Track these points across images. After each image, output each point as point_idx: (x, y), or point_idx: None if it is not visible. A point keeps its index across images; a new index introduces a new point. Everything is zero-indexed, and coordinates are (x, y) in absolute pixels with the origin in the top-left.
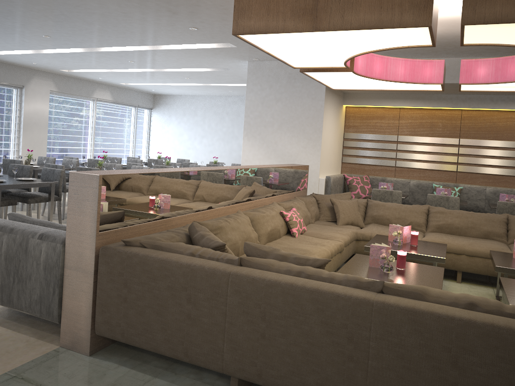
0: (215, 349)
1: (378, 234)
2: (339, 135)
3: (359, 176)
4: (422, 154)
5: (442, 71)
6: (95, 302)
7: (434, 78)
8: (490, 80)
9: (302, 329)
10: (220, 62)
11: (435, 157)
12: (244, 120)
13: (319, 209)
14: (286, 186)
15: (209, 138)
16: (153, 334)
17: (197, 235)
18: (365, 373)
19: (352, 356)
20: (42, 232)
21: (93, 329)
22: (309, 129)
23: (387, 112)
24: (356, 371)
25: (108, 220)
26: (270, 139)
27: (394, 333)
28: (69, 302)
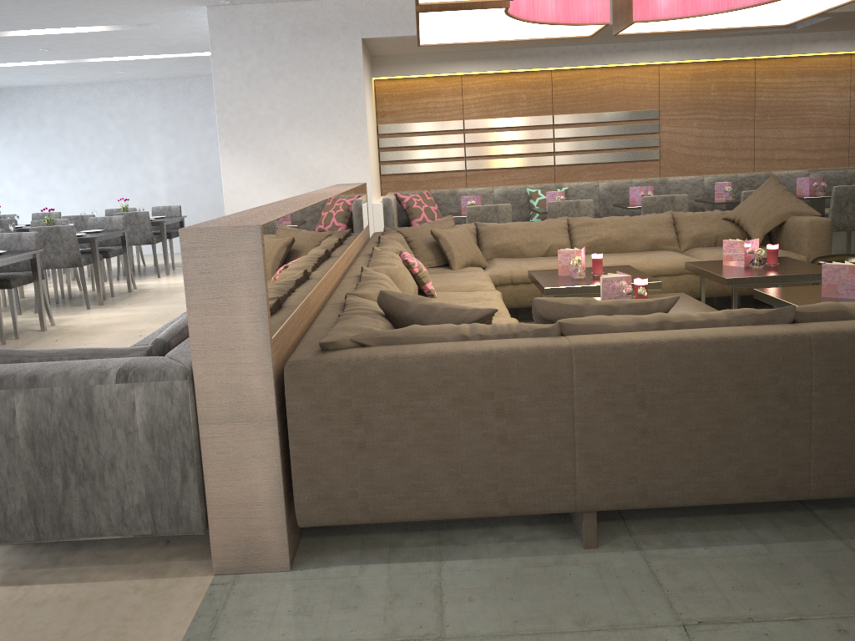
0: (559, 478)
1: (532, 271)
2: (375, 129)
3: (415, 193)
4: (504, 146)
5: (608, 3)
6: (283, 470)
7: (597, 15)
8: (676, 14)
9: (708, 404)
10: (146, 11)
11: (522, 147)
12: (218, 118)
13: (413, 250)
14: (359, 220)
15: (82, 168)
16: (432, 490)
17: (418, 309)
18: (808, 438)
19: (788, 420)
20: (119, 368)
21: (287, 521)
22: (343, 123)
23: (442, 85)
24: (795, 440)
25: (274, 313)
26: (274, 148)
27: (845, 371)
28: (224, 486)
